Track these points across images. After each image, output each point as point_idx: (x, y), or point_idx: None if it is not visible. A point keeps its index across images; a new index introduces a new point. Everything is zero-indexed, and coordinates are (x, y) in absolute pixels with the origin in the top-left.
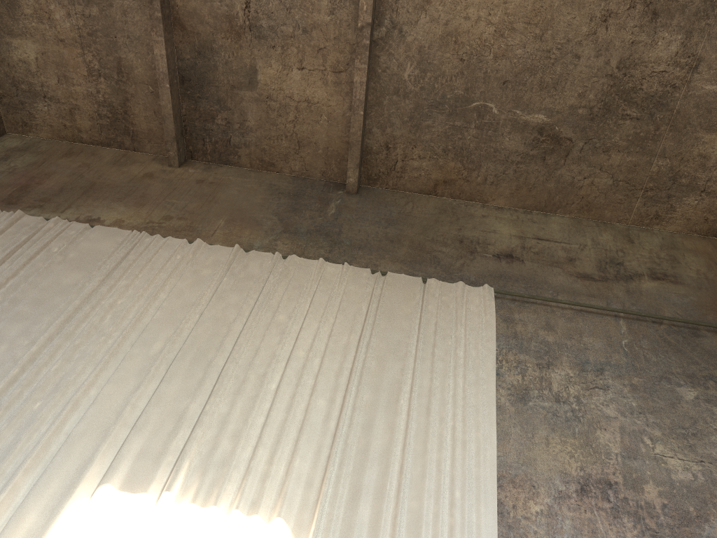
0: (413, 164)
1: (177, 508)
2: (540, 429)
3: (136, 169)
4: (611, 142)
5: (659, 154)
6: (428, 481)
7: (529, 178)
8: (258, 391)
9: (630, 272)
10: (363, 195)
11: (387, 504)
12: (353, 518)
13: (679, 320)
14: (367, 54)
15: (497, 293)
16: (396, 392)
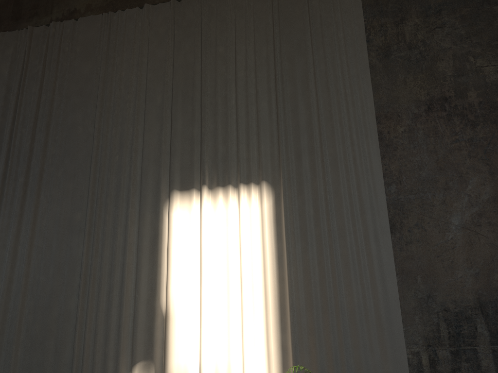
0: None
1: (211, 190)
2: (400, 74)
3: None
4: None
5: None
6: (336, 134)
7: None
8: (226, 109)
9: None
10: None
11: (317, 155)
12: (300, 169)
13: None
14: None
15: None
16: (306, 81)
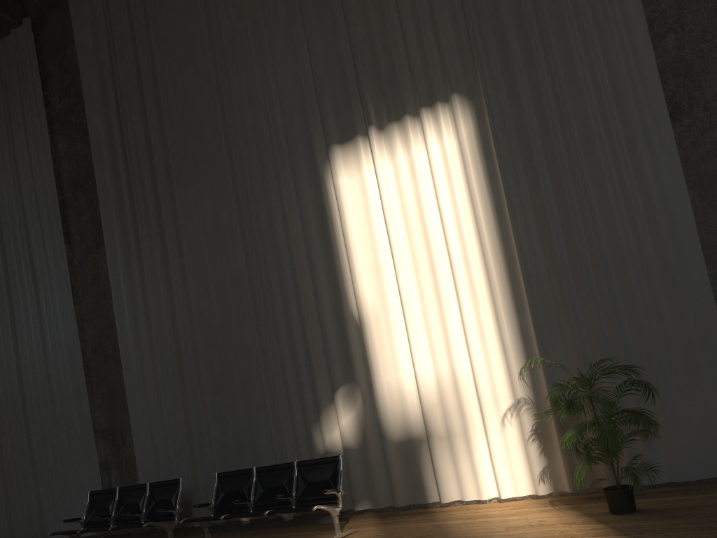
0: None
1: (383, 131)
2: None
3: None
4: None
5: None
6: None
7: None
8: None
9: None
10: None
11: (529, 25)
12: (507, 56)
13: None
14: None
15: None
16: None
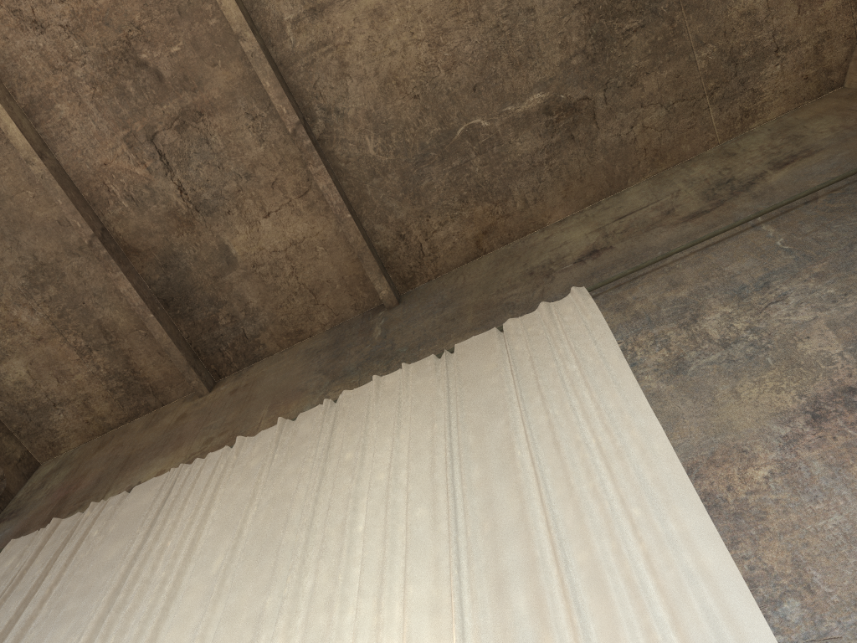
0: (439, 236)
1: None
2: (720, 386)
3: (168, 419)
4: (632, 70)
5: (696, 45)
6: (590, 519)
7: (572, 168)
8: (341, 542)
9: (748, 179)
10: (407, 300)
11: (545, 574)
12: (506, 616)
13: (836, 179)
14: (316, 154)
15: (595, 292)
16: (509, 449)
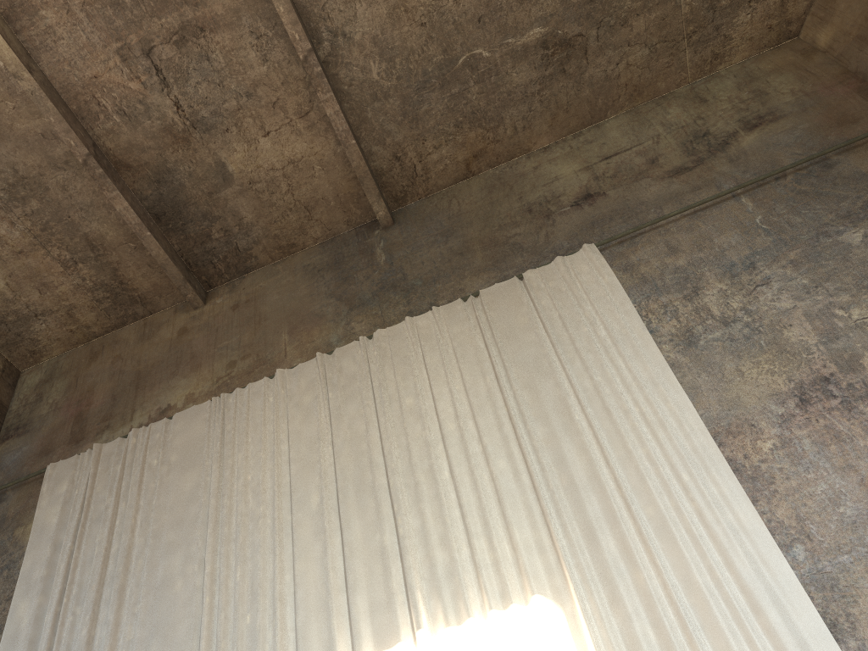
0: (433, 158)
1: (437, 639)
2: (726, 363)
3: (166, 332)
4: (625, 11)
5: None
6: (650, 480)
7: (560, 100)
8: (436, 488)
9: (722, 137)
10: (401, 220)
11: (625, 524)
12: (602, 556)
13: (802, 161)
14: (326, 81)
15: (600, 245)
16: (566, 411)
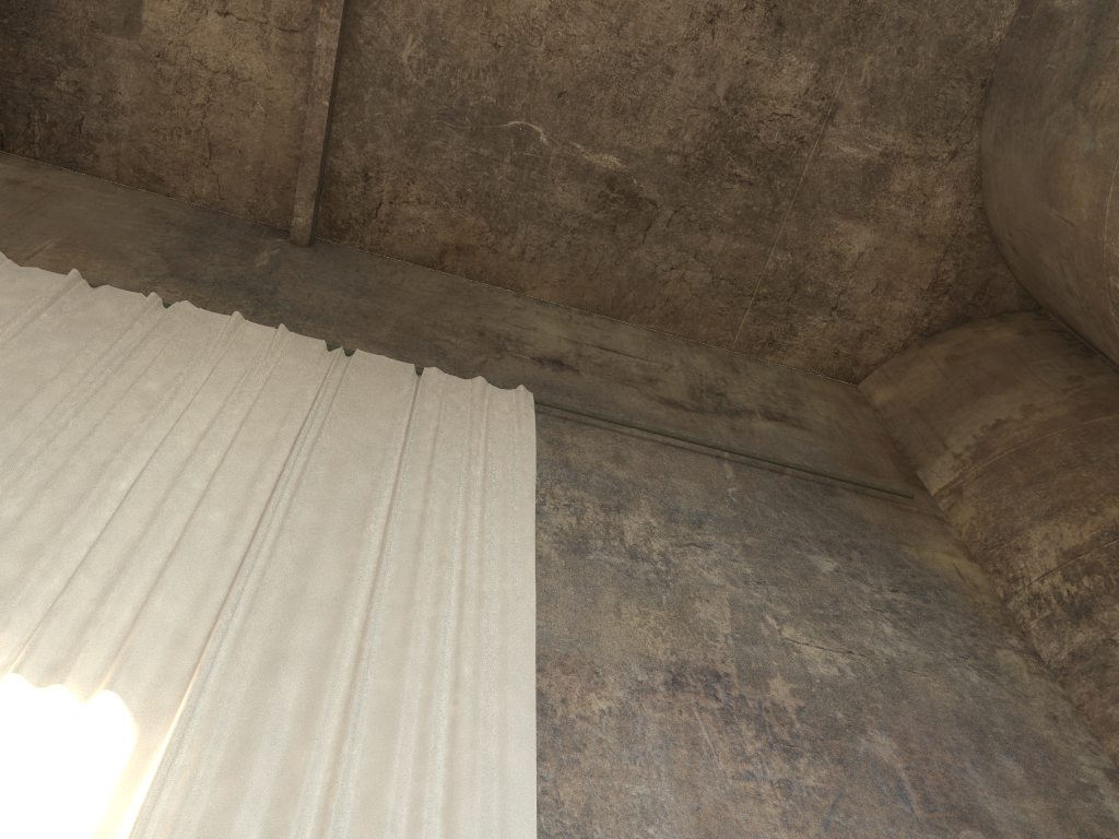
0: (408, 211)
1: None
2: (607, 593)
3: None
4: (712, 215)
5: (778, 243)
6: (415, 648)
7: (591, 259)
8: (89, 488)
9: (736, 407)
10: (320, 250)
11: (335, 678)
12: (265, 700)
13: (808, 469)
14: (341, 3)
15: (538, 407)
16: (362, 514)
